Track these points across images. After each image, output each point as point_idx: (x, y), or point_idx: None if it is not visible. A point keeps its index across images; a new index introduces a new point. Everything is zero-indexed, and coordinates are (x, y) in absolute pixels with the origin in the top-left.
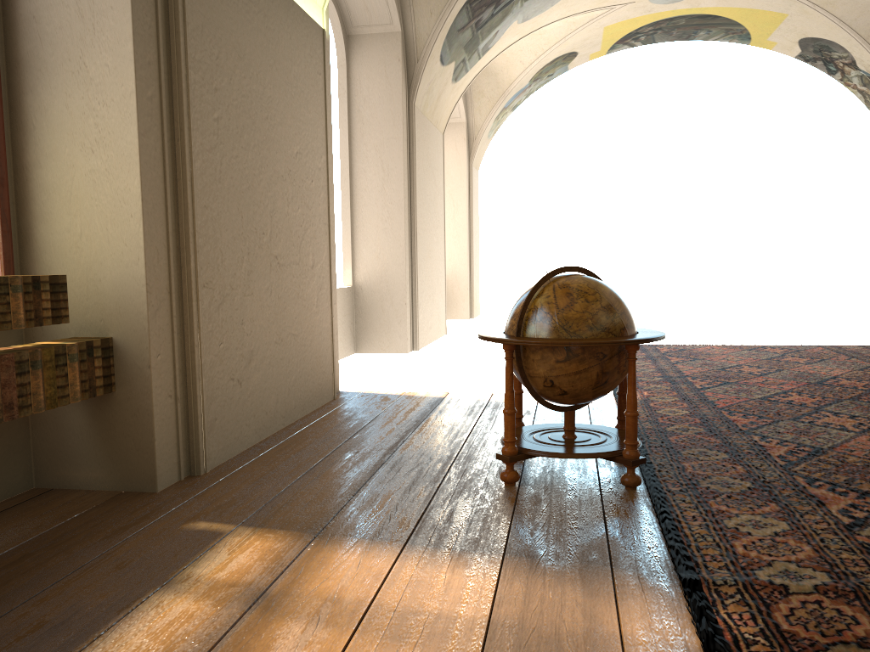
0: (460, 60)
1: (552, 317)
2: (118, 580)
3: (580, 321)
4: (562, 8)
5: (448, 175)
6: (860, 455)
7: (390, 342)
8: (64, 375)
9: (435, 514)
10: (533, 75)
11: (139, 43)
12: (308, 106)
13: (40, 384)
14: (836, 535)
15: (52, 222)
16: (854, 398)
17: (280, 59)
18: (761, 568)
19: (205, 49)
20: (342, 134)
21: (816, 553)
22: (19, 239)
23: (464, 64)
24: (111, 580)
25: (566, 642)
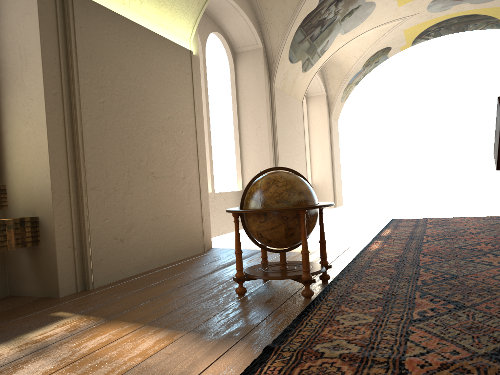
0: (305, 59)
1: (257, 196)
2: None
3: (272, 198)
4: (369, 23)
5: (316, 125)
6: (479, 279)
7: None
8: (3, 235)
9: (180, 310)
10: (364, 63)
11: (46, 67)
12: (178, 92)
13: None
14: (398, 326)
15: (12, 159)
16: None
17: (154, 68)
18: (323, 343)
19: (92, 67)
20: (234, 106)
21: (370, 335)
22: (0, 169)
23: (309, 61)
24: None
25: None
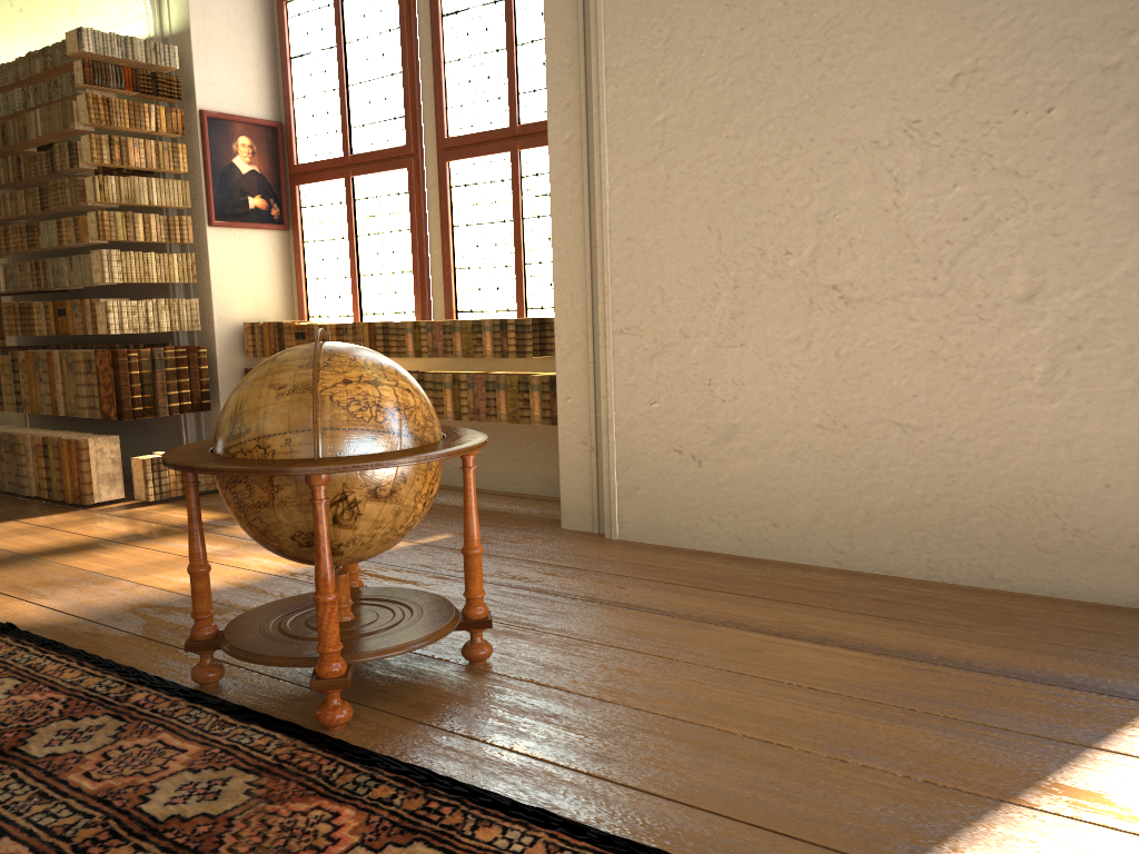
0: None
1: None
2: None
3: None
4: None
5: None
6: None
7: None
8: (523, 400)
9: None
10: None
11: (554, 92)
12: None
13: (501, 401)
14: None
15: None
16: None
17: None
18: None
19: (639, 44)
20: None
21: None
22: None
23: None
24: None
25: (56, 589)
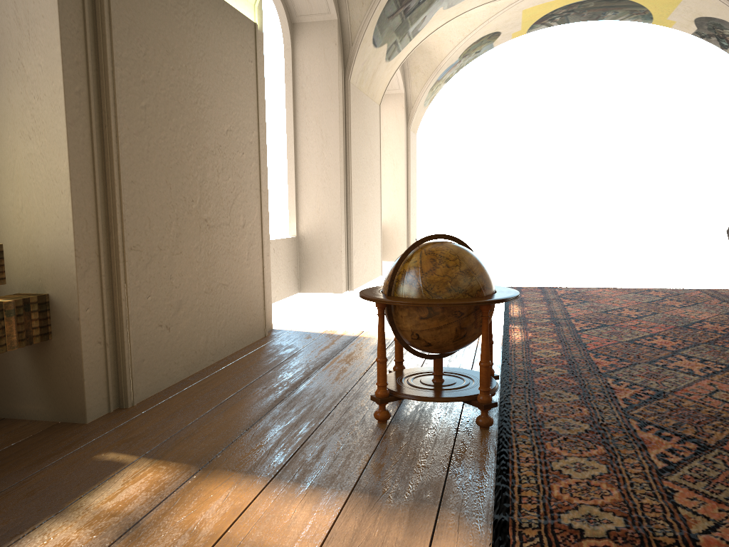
0: (392, 42)
1: (417, 279)
2: (23, 507)
3: (441, 284)
4: None
5: (389, 138)
6: (696, 399)
7: (328, 283)
8: (1, 328)
9: (308, 450)
10: (462, 52)
11: (67, 46)
12: (239, 90)
13: None
14: (646, 479)
15: None
16: (710, 342)
17: (210, 52)
18: (568, 511)
19: (132, 48)
20: (288, 107)
21: (622, 497)
22: None
23: (396, 46)
24: (17, 507)
25: None
